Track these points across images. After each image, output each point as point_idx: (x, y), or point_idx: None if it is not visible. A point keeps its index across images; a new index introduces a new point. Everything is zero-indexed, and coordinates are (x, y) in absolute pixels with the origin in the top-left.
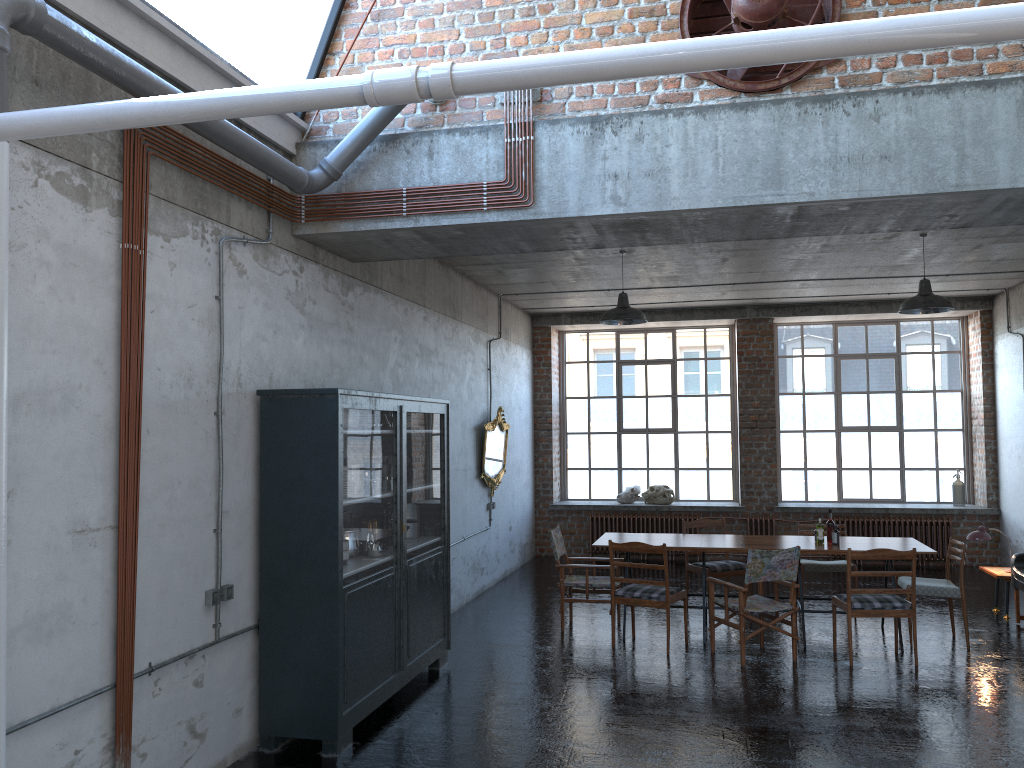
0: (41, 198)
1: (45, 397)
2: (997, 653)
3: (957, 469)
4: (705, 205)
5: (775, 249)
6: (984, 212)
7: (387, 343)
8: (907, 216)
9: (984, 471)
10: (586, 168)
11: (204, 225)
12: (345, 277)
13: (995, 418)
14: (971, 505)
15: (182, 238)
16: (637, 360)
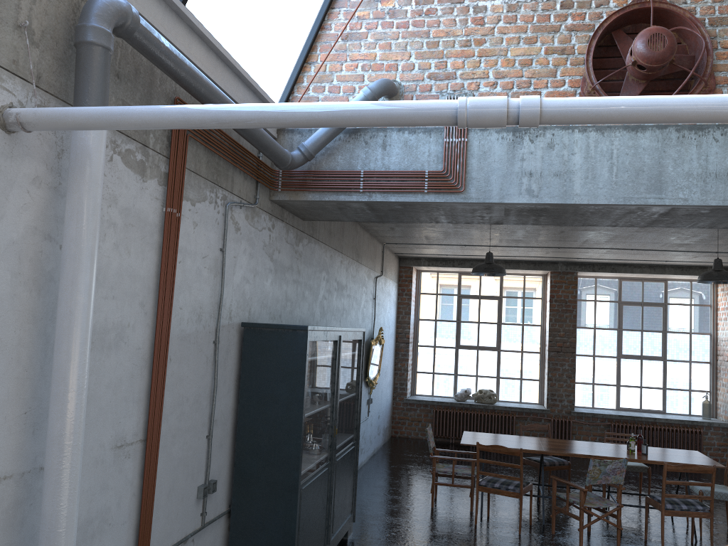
0: (114, 170)
1: (104, 335)
2: None
3: (706, 392)
4: (601, 202)
5: (604, 227)
6: None
7: (319, 281)
8: None
9: (727, 395)
10: (507, 166)
11: (217, 192)
12: (298, 232)
13: None
14: (715, 419)
15: (202, 202)
16: (473, 295)
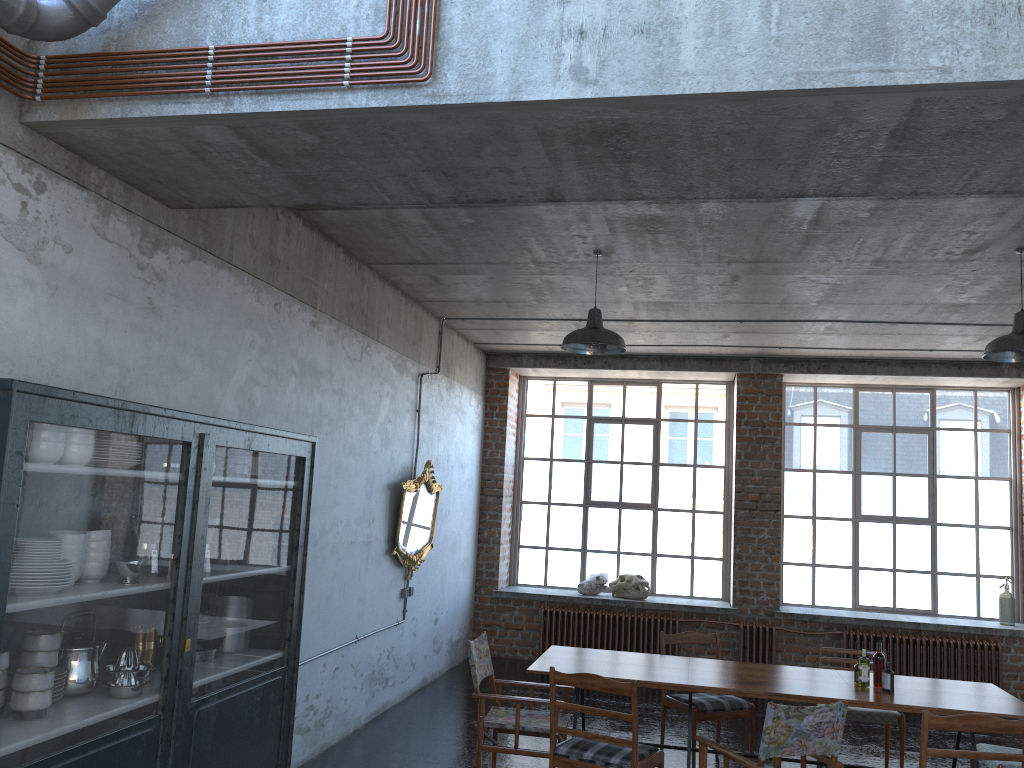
0: None
1: None
2: None
3: (1006, 578)
4: (743, 86)
5: (808, 263)
6: None
7: (234, 346)
8: None
9: None
10: (530, 18)
11: None
12: (150, 227)
13: None
14: (1022, 625)
15: None
16: (613, 417)
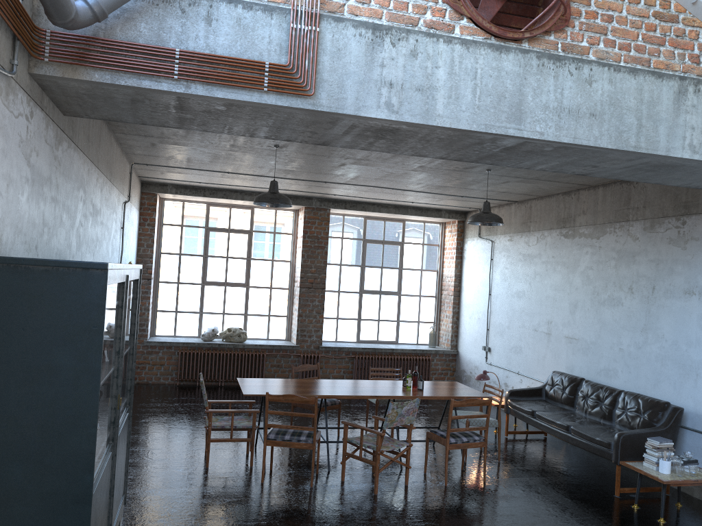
0: None
1: None
2: (519, 464)
3: (433, 323)
4: (463, 127)
5: (386, 163)
6: (616, 168)
7: (77, 202)
8: (570, 162)
9: (450, 325)
10: (365, 71)
11: None
12: (58, 130)
13: (460, 291)
14: (438, 347)
15: None
16: (222, 228)
